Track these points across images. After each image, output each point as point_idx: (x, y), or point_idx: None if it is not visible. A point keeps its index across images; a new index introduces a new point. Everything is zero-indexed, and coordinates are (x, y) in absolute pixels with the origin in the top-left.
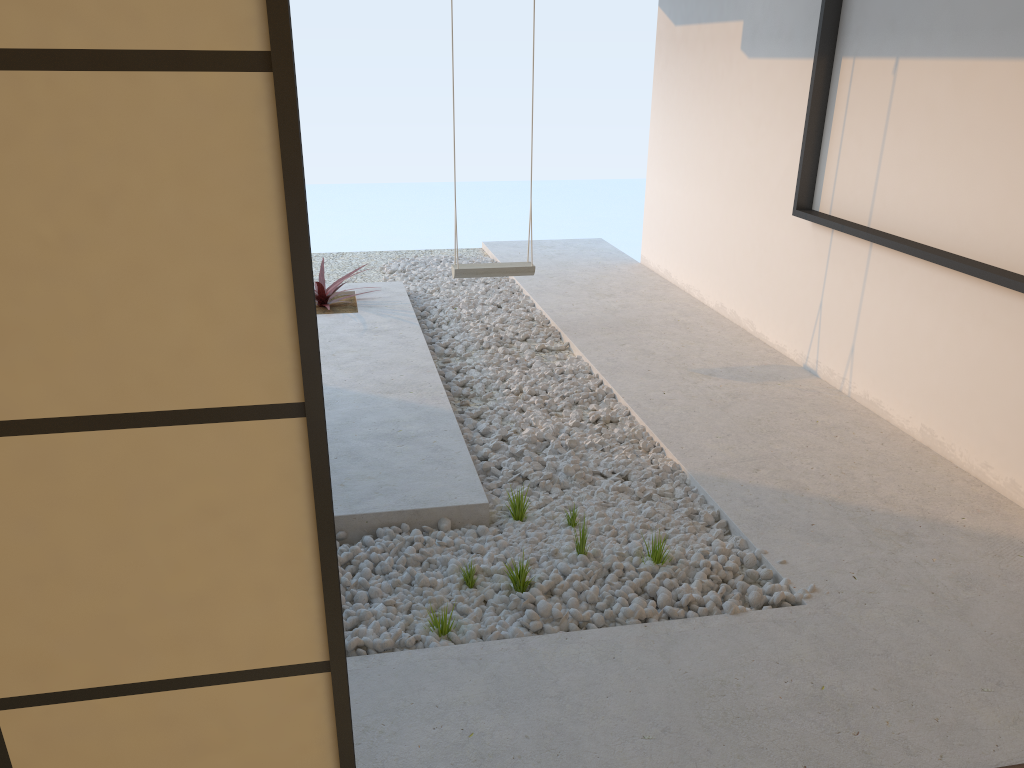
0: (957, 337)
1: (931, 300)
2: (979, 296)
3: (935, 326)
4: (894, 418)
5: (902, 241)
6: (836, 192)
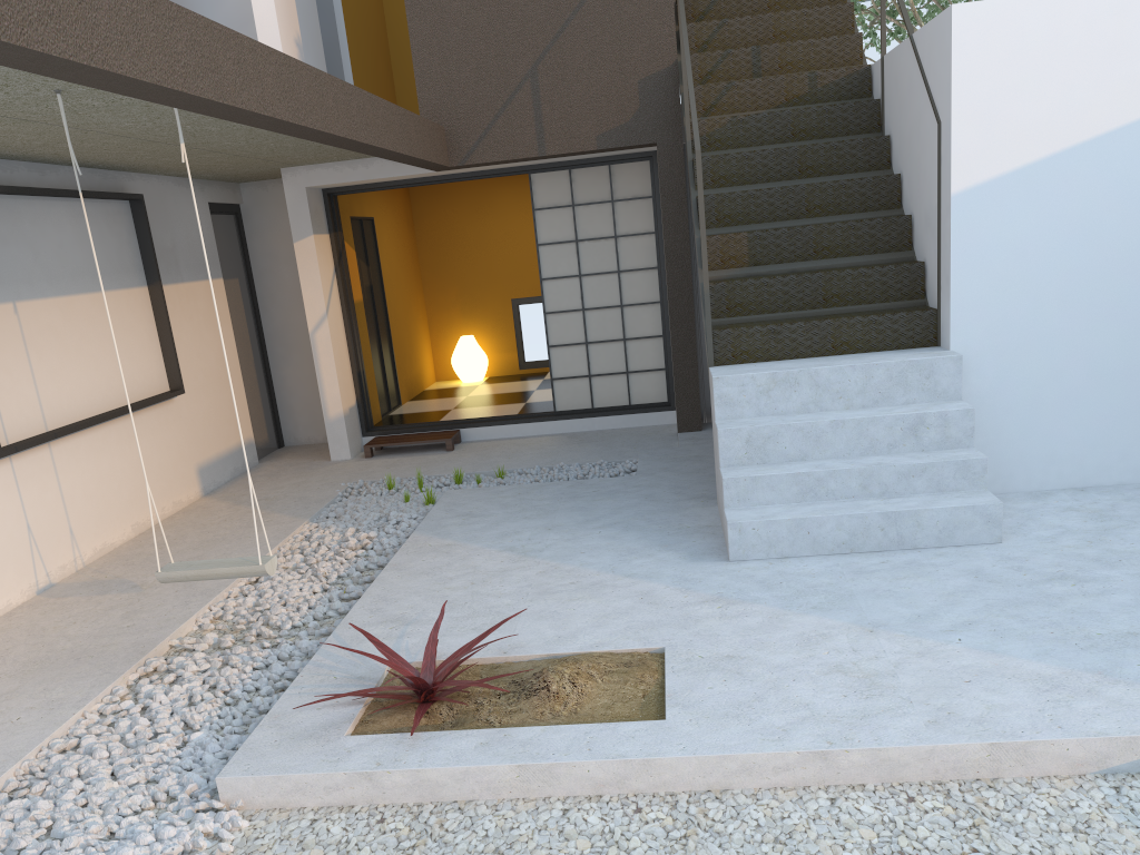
0: (124, 458)
1: (103, 449)
2: (123, 427)
3: (112, 462)
4: (117, 541)
5: (90, 419)
6: (6, 422)
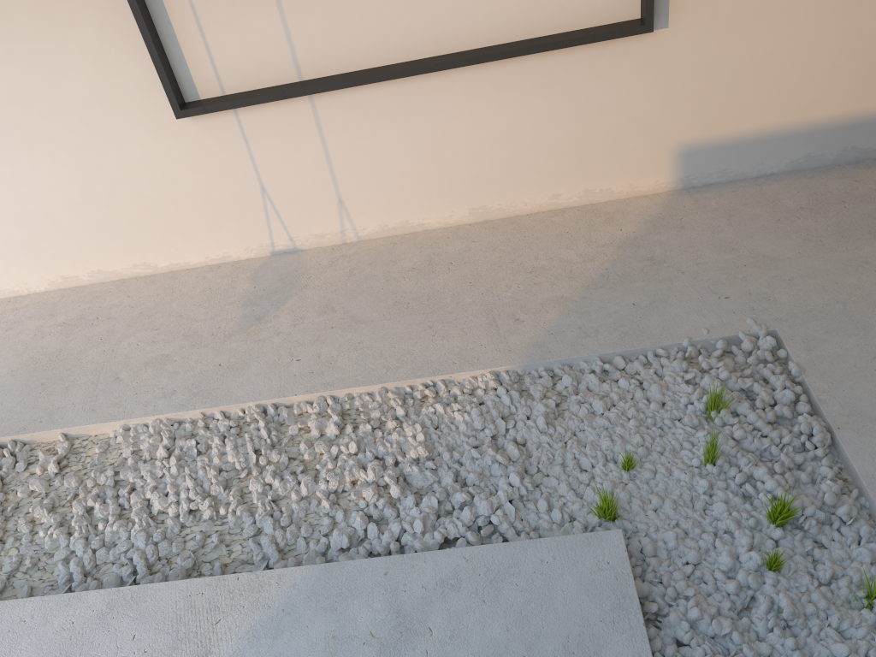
0: (477, 122)
1: (428, 107)
2: (487, 77)
3: (445, 126)
4: (432, 223)
5: (379, 70)
6: (221, 67)
